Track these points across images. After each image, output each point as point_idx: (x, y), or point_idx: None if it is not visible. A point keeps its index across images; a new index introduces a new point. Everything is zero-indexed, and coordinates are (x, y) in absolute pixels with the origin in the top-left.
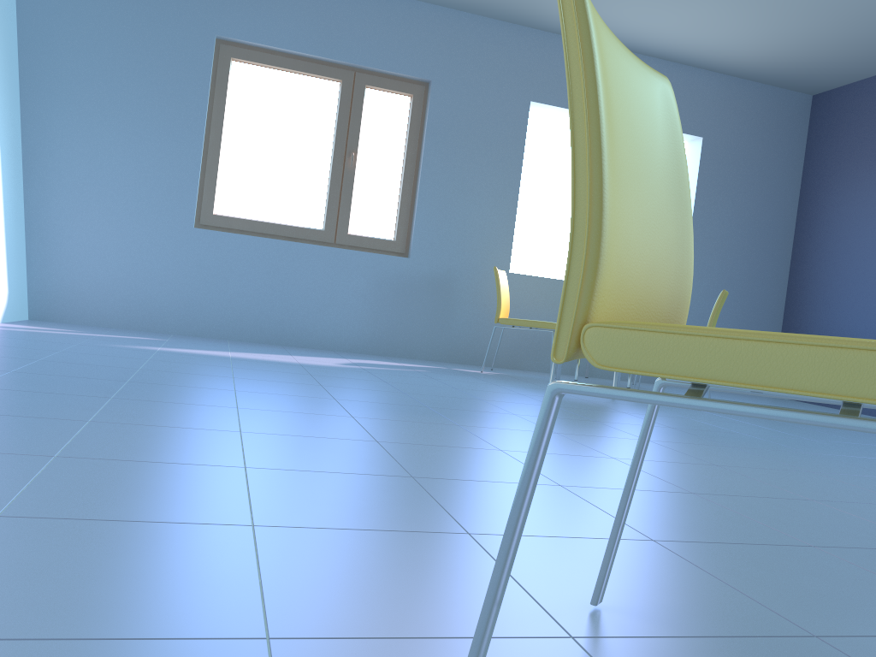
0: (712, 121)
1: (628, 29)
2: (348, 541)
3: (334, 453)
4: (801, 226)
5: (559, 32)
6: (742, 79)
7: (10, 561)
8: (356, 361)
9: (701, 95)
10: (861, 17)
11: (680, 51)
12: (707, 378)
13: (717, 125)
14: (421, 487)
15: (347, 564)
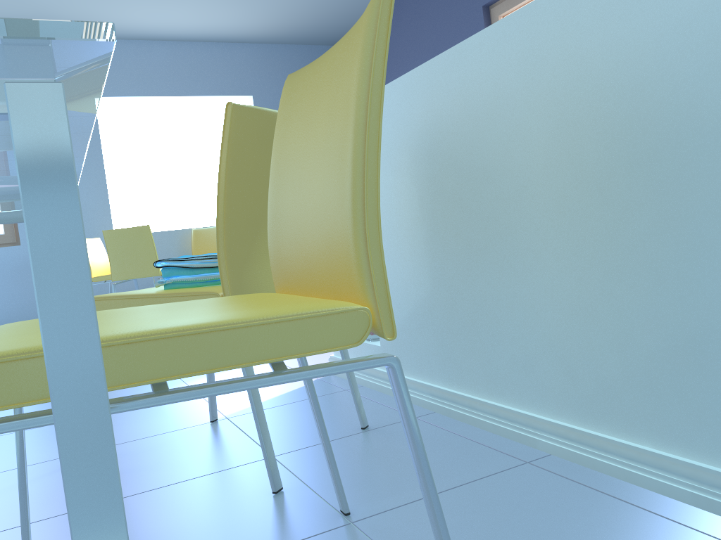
0: (257, 81)
1: (152, 26)
2: None
3: None
4: None
5: None
6: (273, 44)
7: None
8: None
9: (243, 63)
10: None
11: (208, 34)
12: None
13: (262, 83)
14: None
15: None
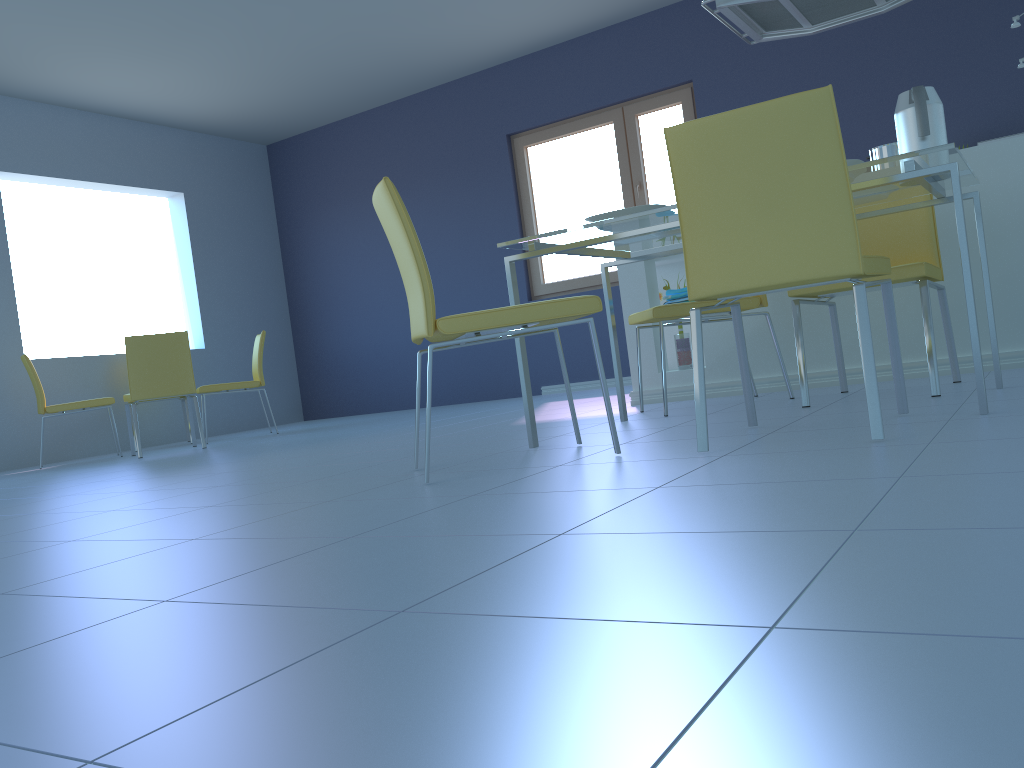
0: (188, 176)
1: (92, 92)
2: (271, 494)
3: (137, 497)
4: (288, 264)
5: (12, 95)
6: (204, 134)
7: (150, 533)
8: None
9: (172, 152)
10: (305, 85)
11: (145, 111)
12: (486, 327)
13: (193, 179)
14: (238, 485)
15: (293, 494)
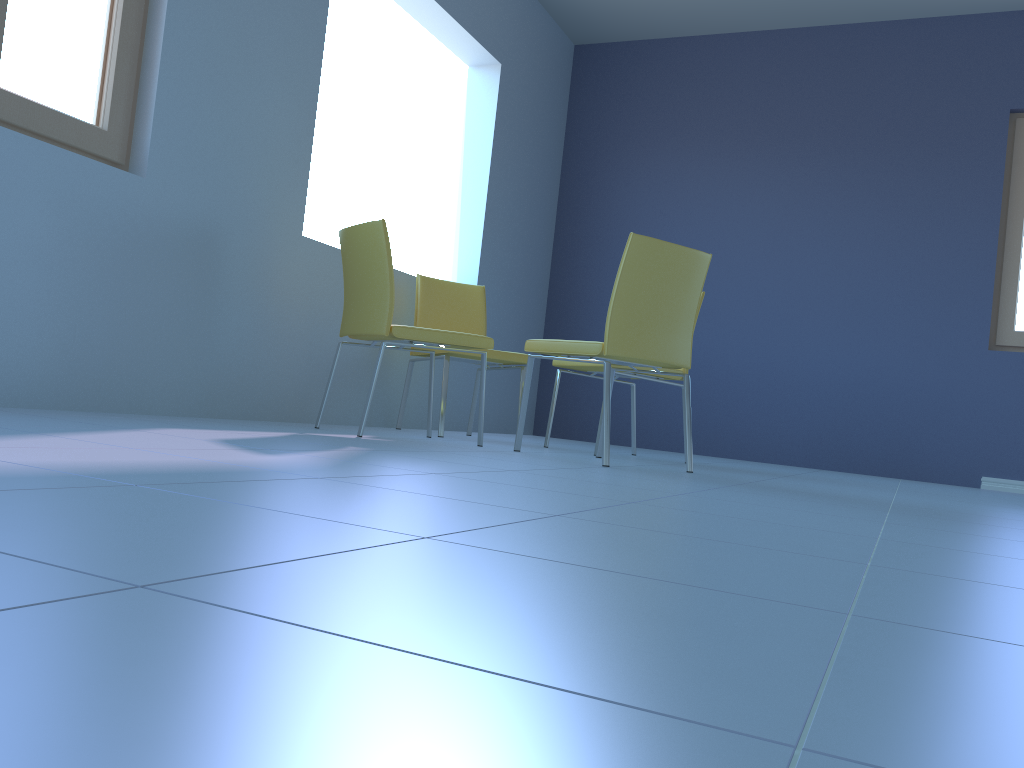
0: (509, 43)
1: None
2: None
3: None
4: (566, 213)
5: None
6: None
7: None
8: (188, 436)
9: (503, 0)
10: None
11: None
12: None
13: (512, 51)
14: None
15: None
